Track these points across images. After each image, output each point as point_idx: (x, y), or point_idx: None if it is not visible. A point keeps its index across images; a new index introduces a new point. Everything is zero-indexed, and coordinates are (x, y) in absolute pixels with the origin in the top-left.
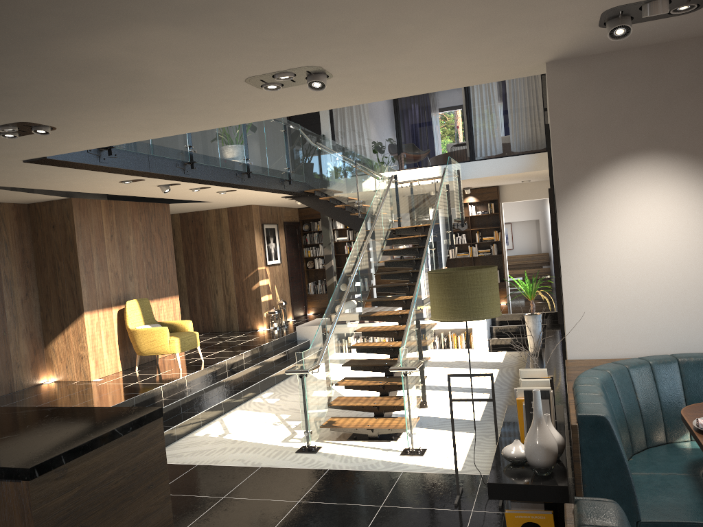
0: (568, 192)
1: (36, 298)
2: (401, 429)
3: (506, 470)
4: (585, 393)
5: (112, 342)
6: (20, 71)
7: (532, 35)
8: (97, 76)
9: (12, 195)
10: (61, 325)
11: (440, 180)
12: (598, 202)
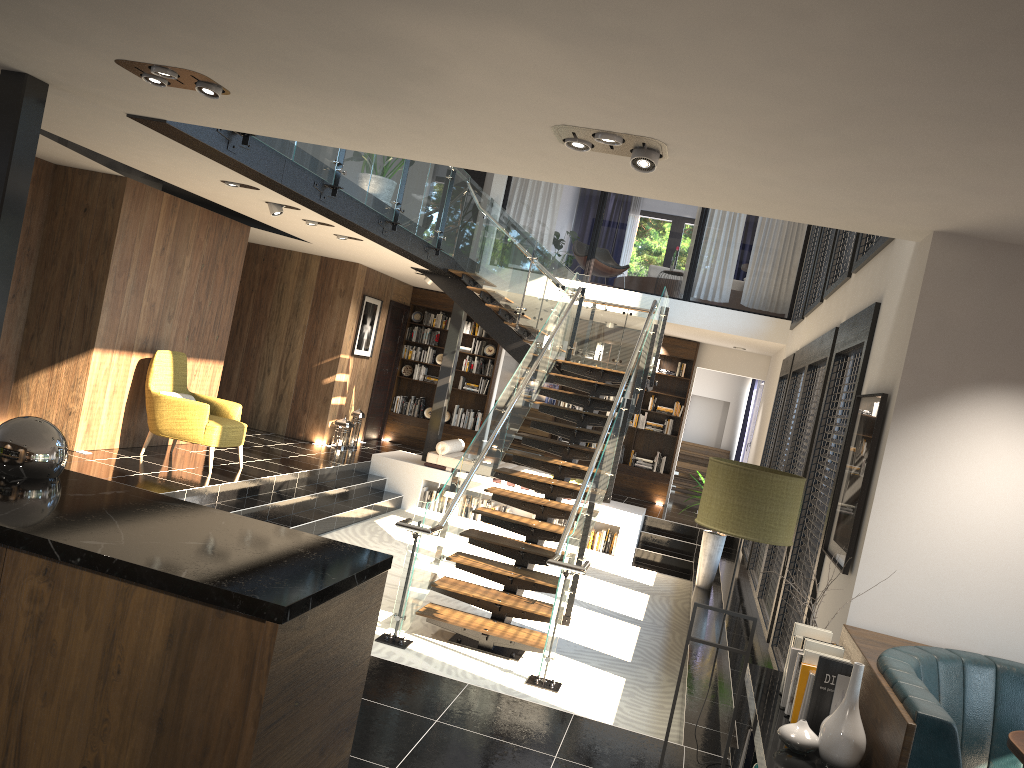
0: (911, 407)
1: (24, 305)
2: (528, 647)
3: (785, 758)
4: (909, 683)
5: (119, 402)
6: (279, 17)
7: (956, 198)
8: (373, 57)
9: (49, 147)
10: (51, 357)
11: (636, 312)
12: (948, 432)
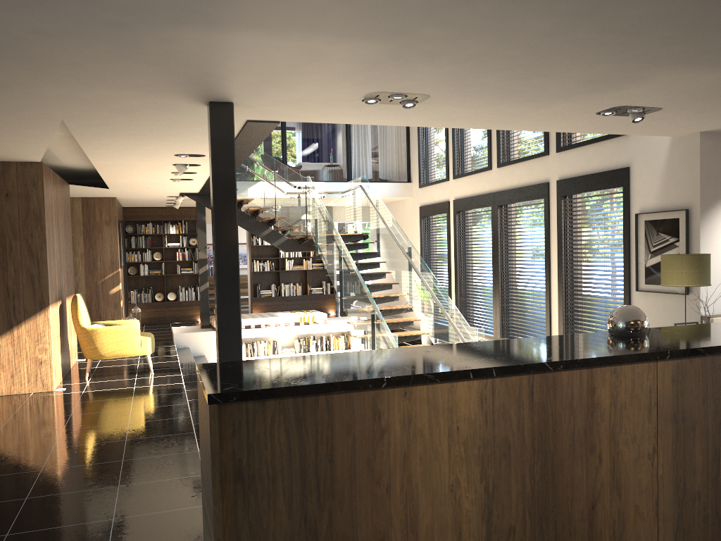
0: (705, 212)
1: None
2: None
3: None
4: None
5: (58, 344)
6: (598, 71)
7: None
8: (600, 85)
9: (17, 148)
10: (8, 322)
11: (326, 195)
12: (718, 220)
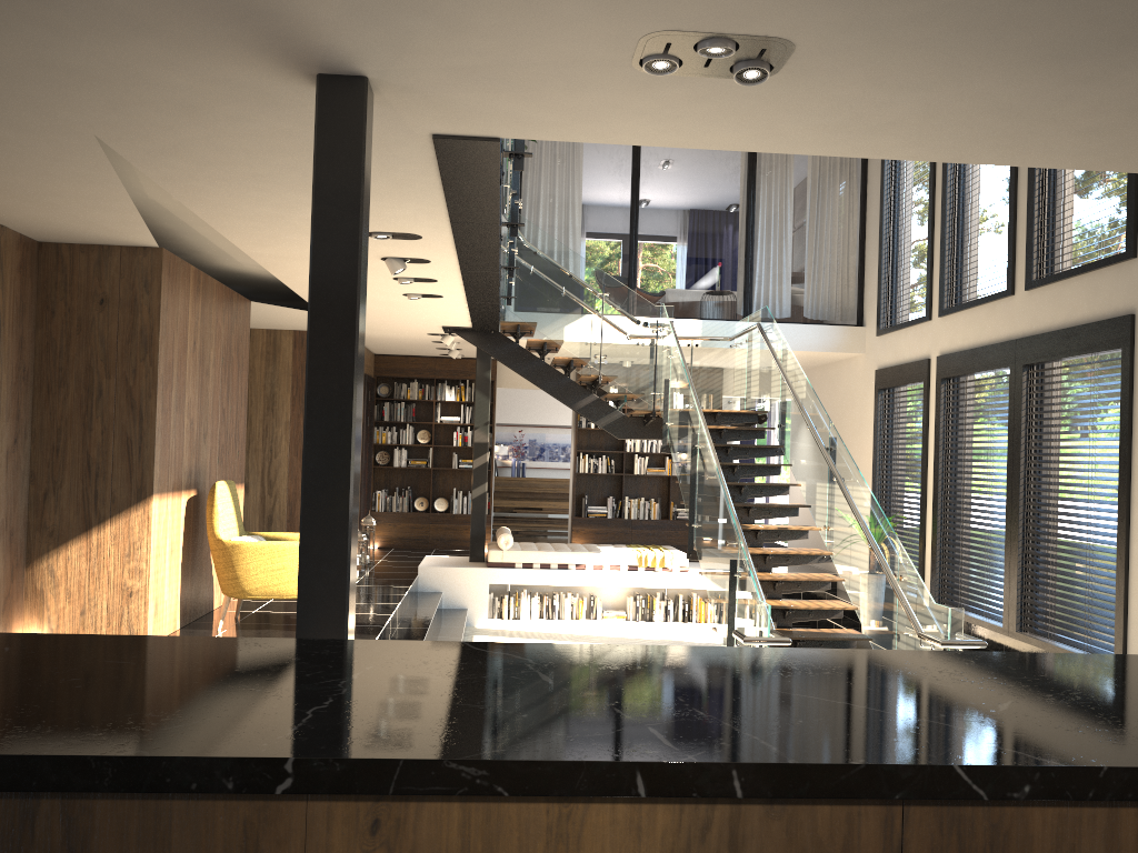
0: None
1: (26, 452)
2: None
3: None
4: None
5: (176, 565)
6: None
7: None
8: None
9: (92, 213)
10: (84, 519)
11: (702, 342)
12: None
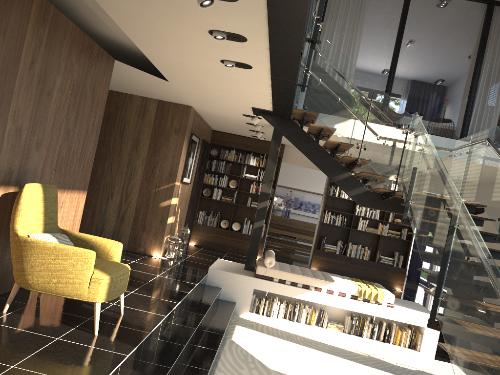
0: None
1: None
2: None
3: None
4: None
5: None
6: None
7: None
8: None
9: None
10: None
11: None
12: None
